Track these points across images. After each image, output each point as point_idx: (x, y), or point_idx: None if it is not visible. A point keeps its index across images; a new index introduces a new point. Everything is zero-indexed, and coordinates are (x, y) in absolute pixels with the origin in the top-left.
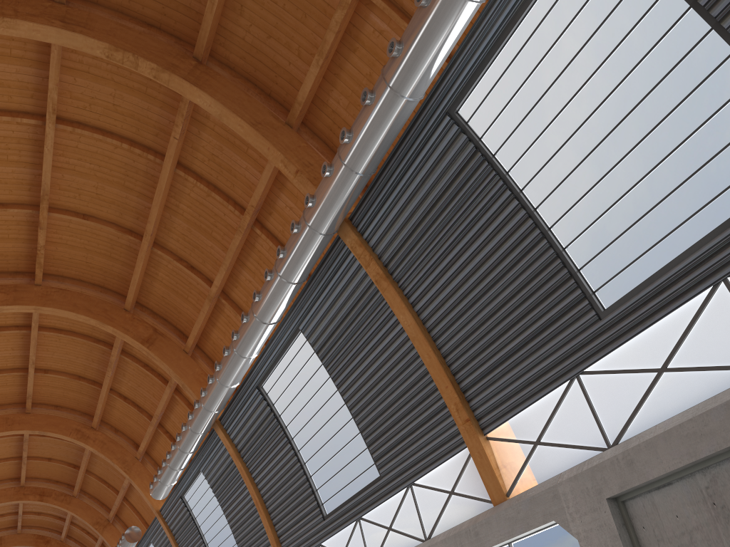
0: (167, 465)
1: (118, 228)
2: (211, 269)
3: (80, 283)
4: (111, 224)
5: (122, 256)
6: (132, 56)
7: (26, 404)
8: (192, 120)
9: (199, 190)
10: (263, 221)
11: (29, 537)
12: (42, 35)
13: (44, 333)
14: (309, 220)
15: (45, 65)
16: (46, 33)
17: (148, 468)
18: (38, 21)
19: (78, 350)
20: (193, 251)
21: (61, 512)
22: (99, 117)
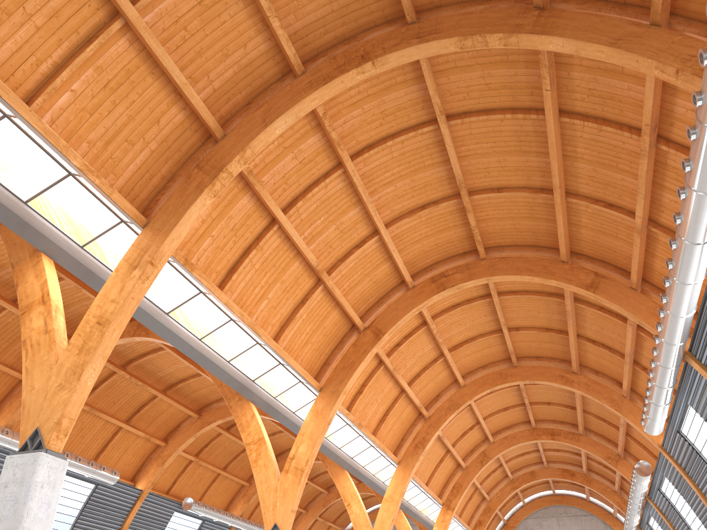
0: (650, 402)
1: (530, 191)
2: (630, 201)
3: (517, 248)
4: (523, 189)
5: (543, 214)
6: (480, 37)
7: (511, 359)
8: (558, 65)
9: (590, 129)
10: (666, 135)
11: (555, 470)
12: (407, 58)
13: (504, 297)
14: (705, 120)
15: (423, 78)
16: (409, 54)
17: (639, 404)
18: (400, 47)
19: (536, 306)
20: (606, 189)
21: (575, 448)
22: (478, 101)
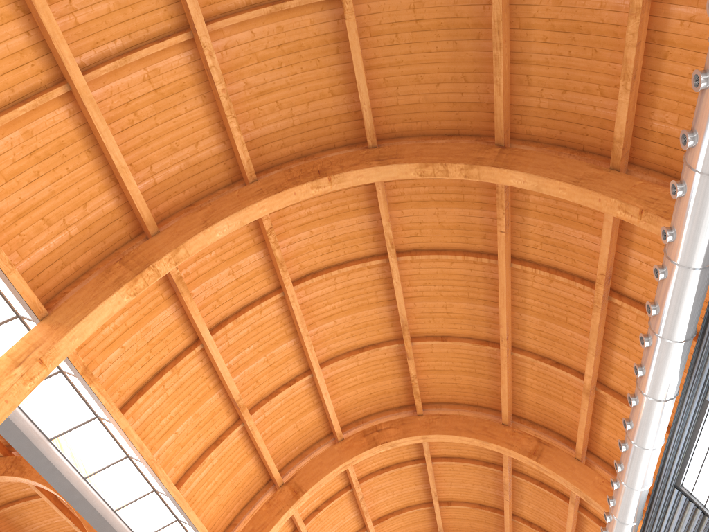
0: None
1: (475, 342)
2: (578, 360)
3: (456, 406)
4: (467, 339)
5: (486, 369)
6: (441, 165)
7: None
8: (513, 209)
9: (541, 278)
10: (619, 289)
11: None
12: (365, 178)
13: (437, 464)
14: (675, 257)
15: (376, 208)
16: (367, 174)
17: None
18: (359, 167)
19: (471, 476)
20: (553, 345)
21: None
22: (430, 239)
